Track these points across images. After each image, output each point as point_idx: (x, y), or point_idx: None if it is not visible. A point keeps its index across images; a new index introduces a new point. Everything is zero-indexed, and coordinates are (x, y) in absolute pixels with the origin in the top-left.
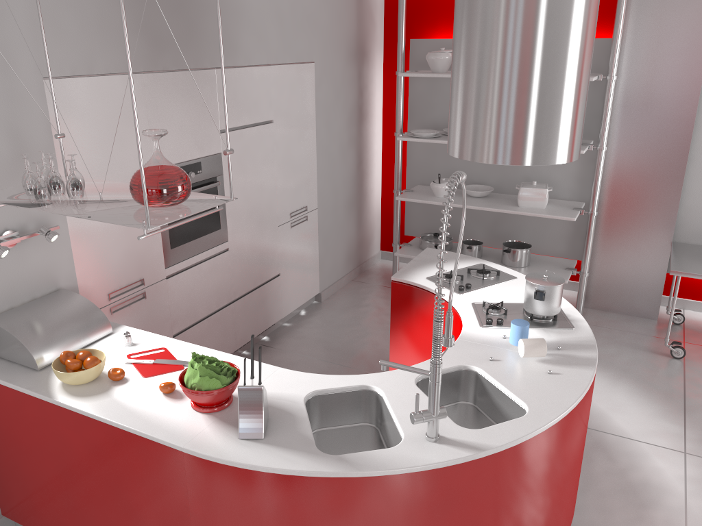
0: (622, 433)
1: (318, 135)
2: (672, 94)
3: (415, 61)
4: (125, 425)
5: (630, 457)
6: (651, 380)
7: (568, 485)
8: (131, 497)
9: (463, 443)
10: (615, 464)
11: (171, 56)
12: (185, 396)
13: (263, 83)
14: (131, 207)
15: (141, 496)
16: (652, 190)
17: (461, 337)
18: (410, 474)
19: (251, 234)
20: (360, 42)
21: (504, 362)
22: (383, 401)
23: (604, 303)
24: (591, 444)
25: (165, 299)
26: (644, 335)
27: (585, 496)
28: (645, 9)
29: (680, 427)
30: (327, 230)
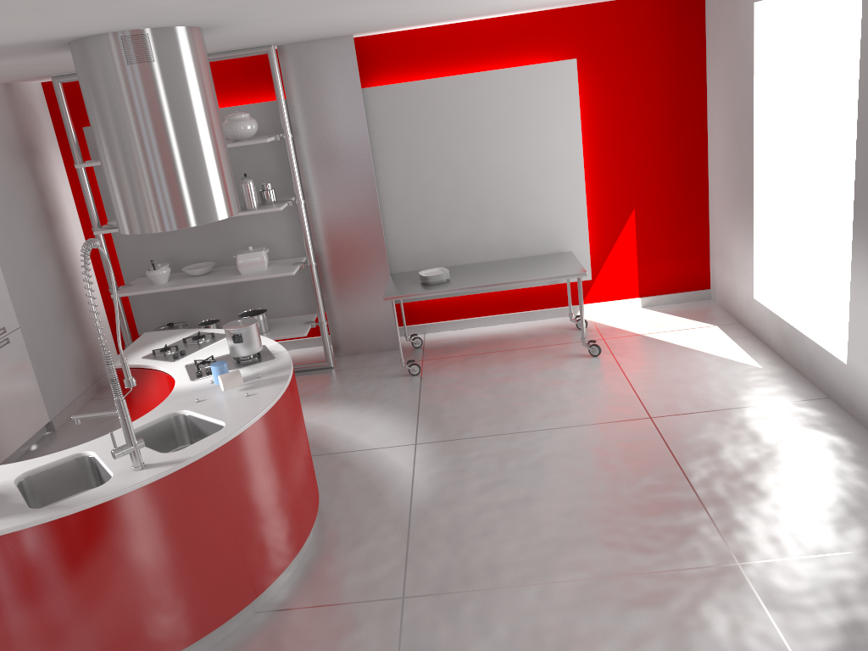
0: (366, 446)
1: None
2: (347, 142)
3: (96, 150)
4: None
5: (371, 462)
6: (393, 398)
7: (289, 484)
8: None
9: (166, 462)
10: (358, 472)
11: None
12: None
13: None
14: None
15: None
16: (359, 231)
17: (173, 393)
18: (120, 497)
19: None
20: (25, 139)
21: (209, 400)
22: (96, 460)
23: (353, 347)
24: (339, 464)
25: None
26: (390, 365)
27: (333, 503)
28: (300, 70)
29: (413, 427)
30: (40, 349)
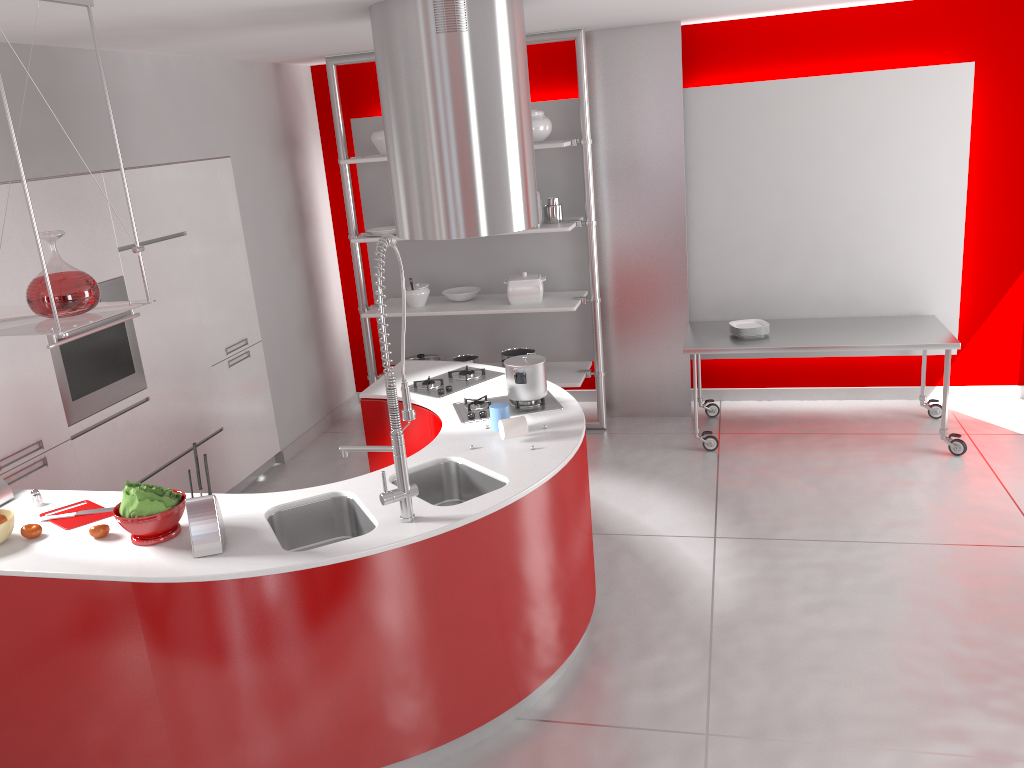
0: (650, 531)
1: (249, 247)
2: (656, 154)
3: (361, 146)
4: (56, 572)
5: (658, 552)
6: (683, 476)
7: (571, 565)
8: (73, 663)
9: (440, 517)
10: (641, 562)
11: (43, 160)
12: (123, 536)
13: (167, 186)
14: (31, 321)
15: (85, 657)
16: (656, 265)
17: (440, 435)
18: (387, 552)
19: (178, 378)
20: (288, 128)
21: (486, 448)
22: (355, 503)
23: (631, 407)
24: (616, 548)
25: (73, 466)
26: (677, 434)
27: (610, 596)
28: (610, 62)
29: (711, 515)
30: (279, 368)
